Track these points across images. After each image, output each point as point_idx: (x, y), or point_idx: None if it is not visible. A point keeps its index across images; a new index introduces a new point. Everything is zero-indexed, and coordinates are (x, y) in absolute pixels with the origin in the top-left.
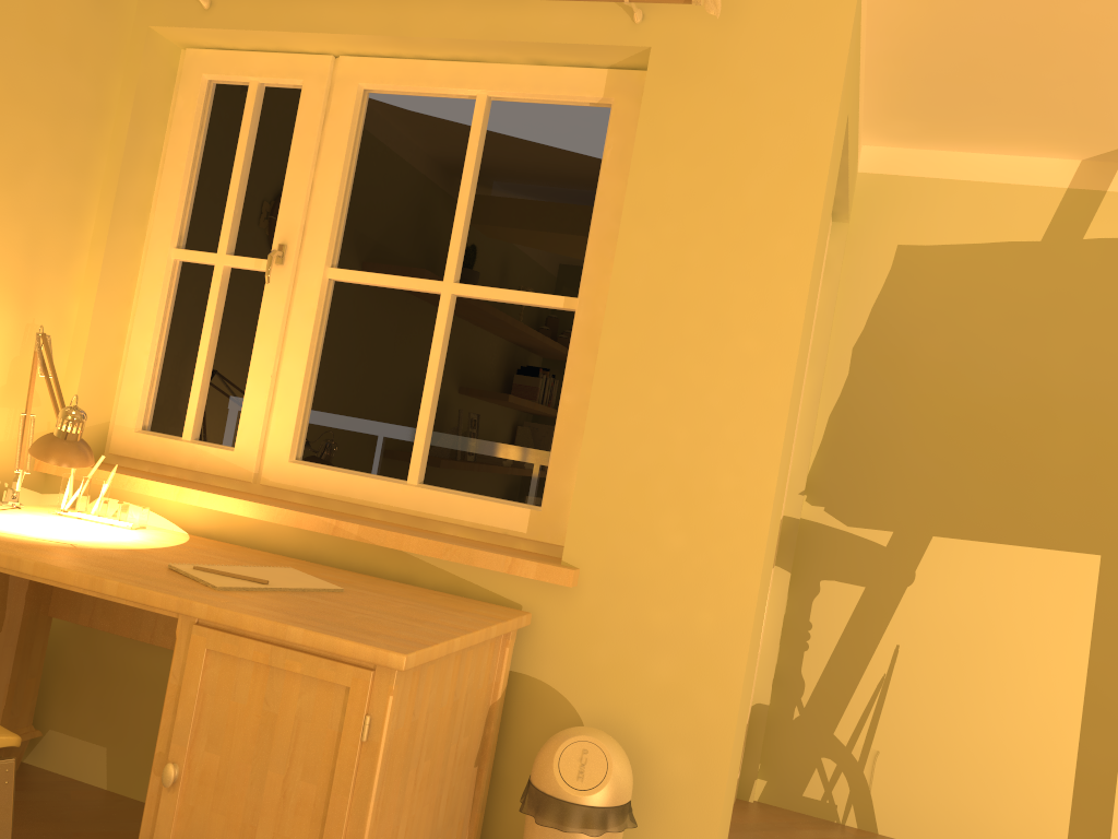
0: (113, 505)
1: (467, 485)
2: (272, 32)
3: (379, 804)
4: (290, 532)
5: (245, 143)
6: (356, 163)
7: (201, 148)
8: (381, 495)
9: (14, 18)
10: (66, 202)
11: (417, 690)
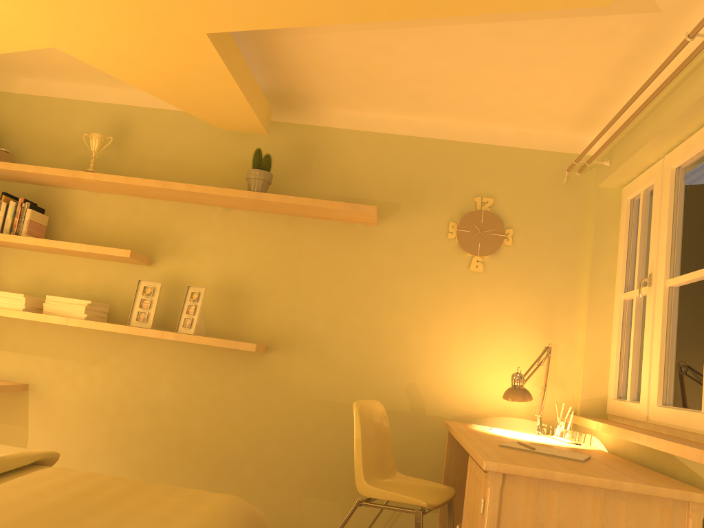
0: (566, 431)
1: None
2: (626, 162)
3: None
4: (634, 446)
5: (639, 225)
6: (676, 212)
7: (630, 235)
8: (689, 422)
9: (524, 209)
10: (565, 283)
11: (536, 501)
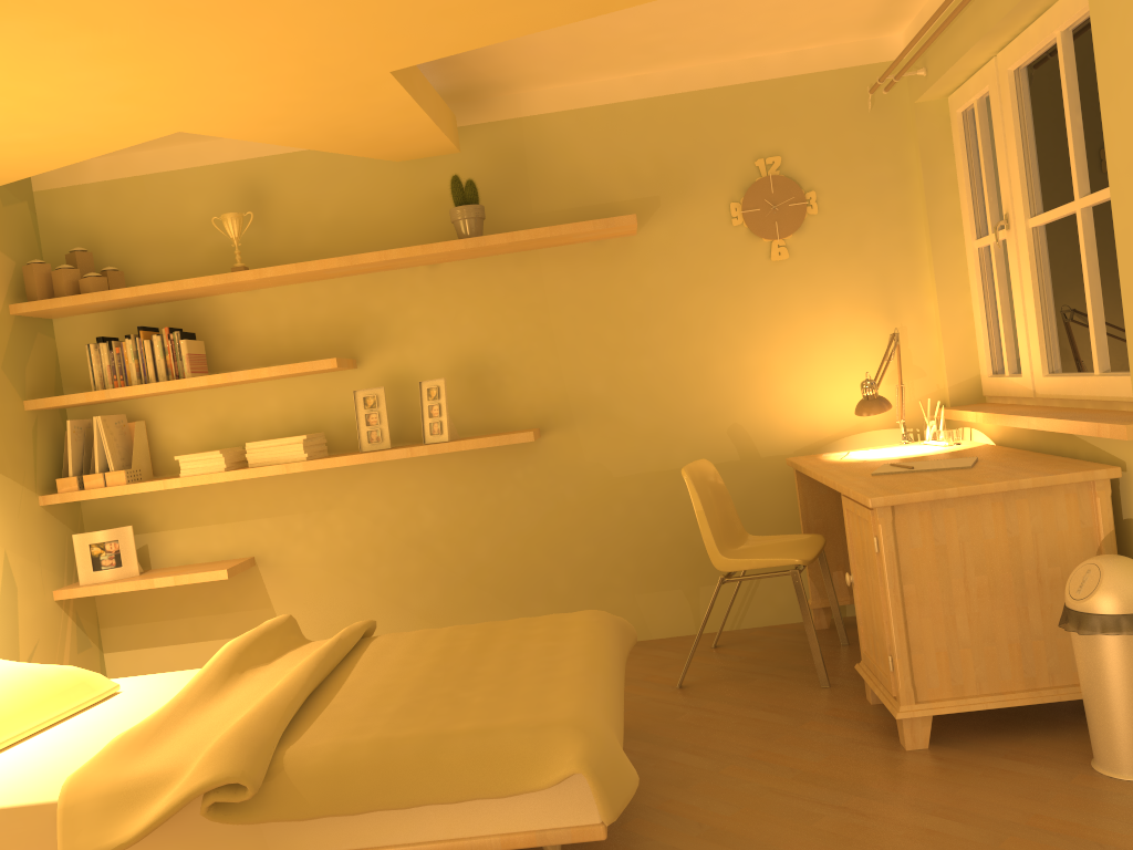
0: (940, 432)
1: (1125, 365)
2: (948, 71)
3: (896, 591)
4: (1025, 431)
5: (980, 148)
6: (1024, 130)
7: (971, 162)
8: (1082, 388)
9: (823, 159)
10: (898, 244)
11: (933, 525)
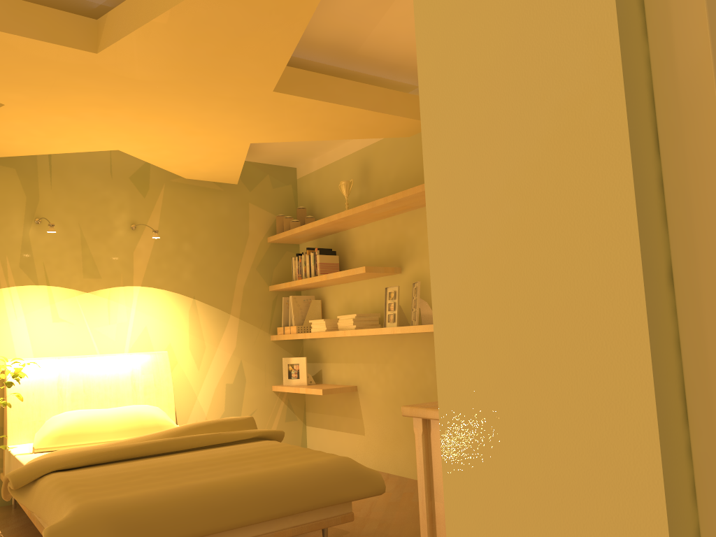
0: None
1: None
2: None
3: (423, 505)
4: None
5: None
6: None
7: None
8: None
9: None
10: None
11: None
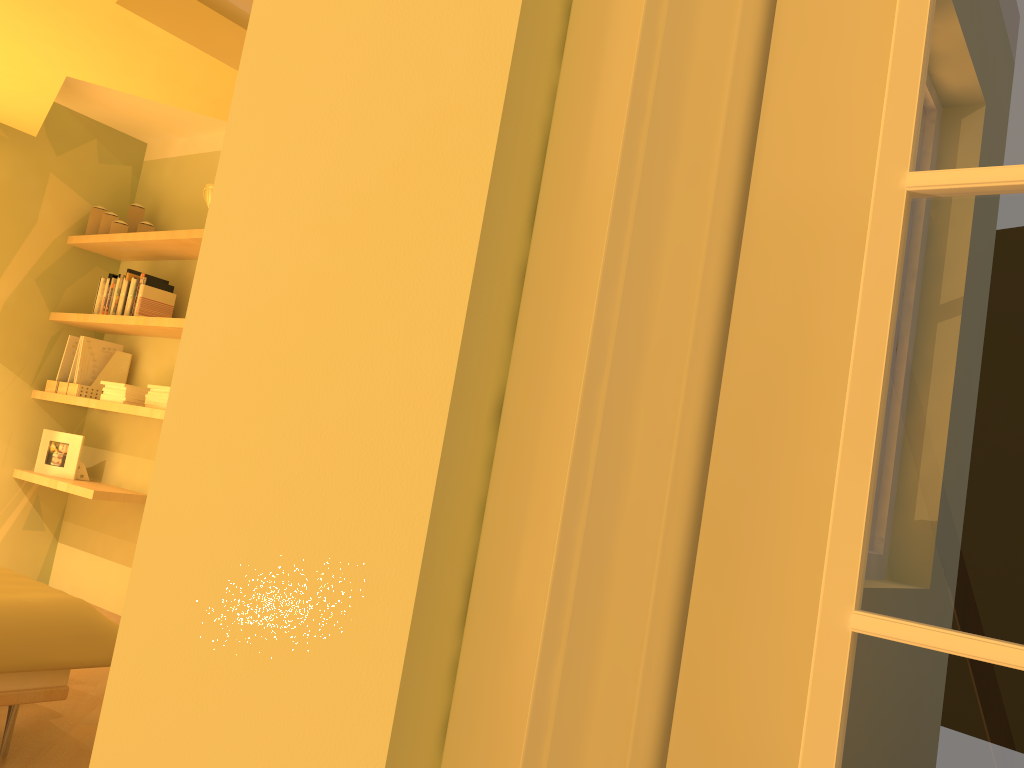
0: None
1: None
2: None
3: None
4: None
5: None
6: None
7: None
8: None
9: None
10: None
11: None
